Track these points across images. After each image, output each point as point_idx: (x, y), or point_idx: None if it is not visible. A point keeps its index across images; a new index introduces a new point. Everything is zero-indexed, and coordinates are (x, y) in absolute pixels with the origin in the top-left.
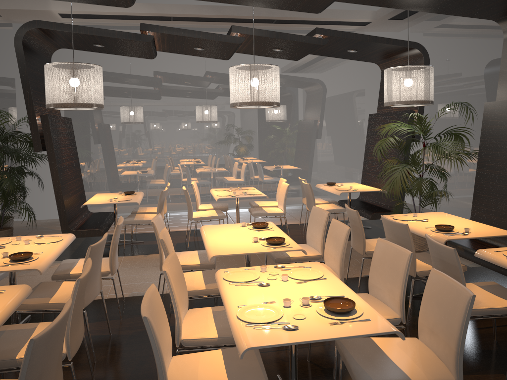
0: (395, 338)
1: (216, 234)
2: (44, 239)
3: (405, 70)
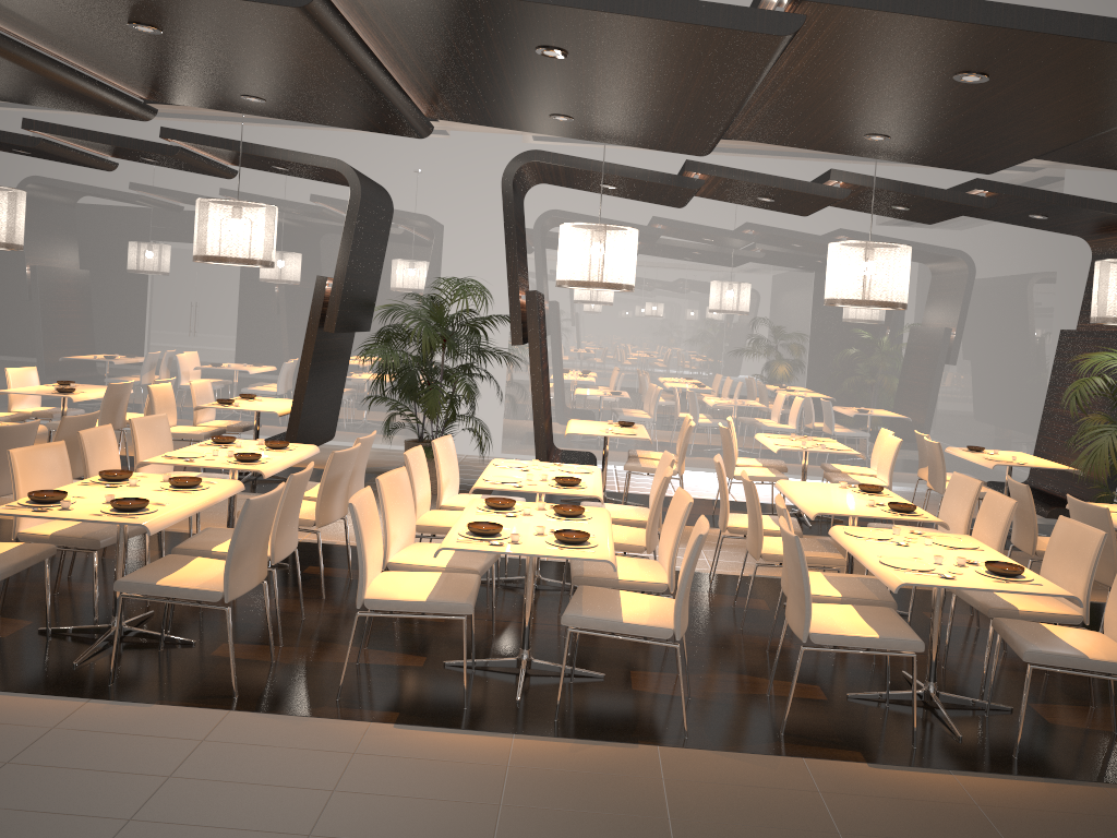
0: (1072, 628)
1: (806, 491)
2: (568, 468)
3: None
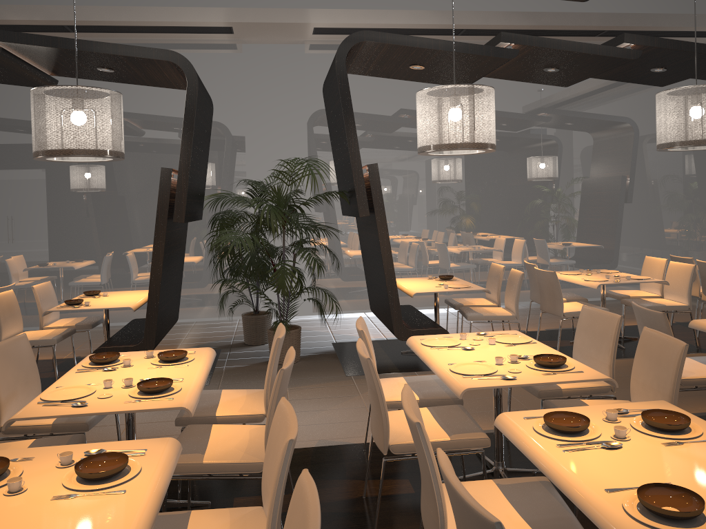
0: None
1: None
2: (499, 337)
3: None
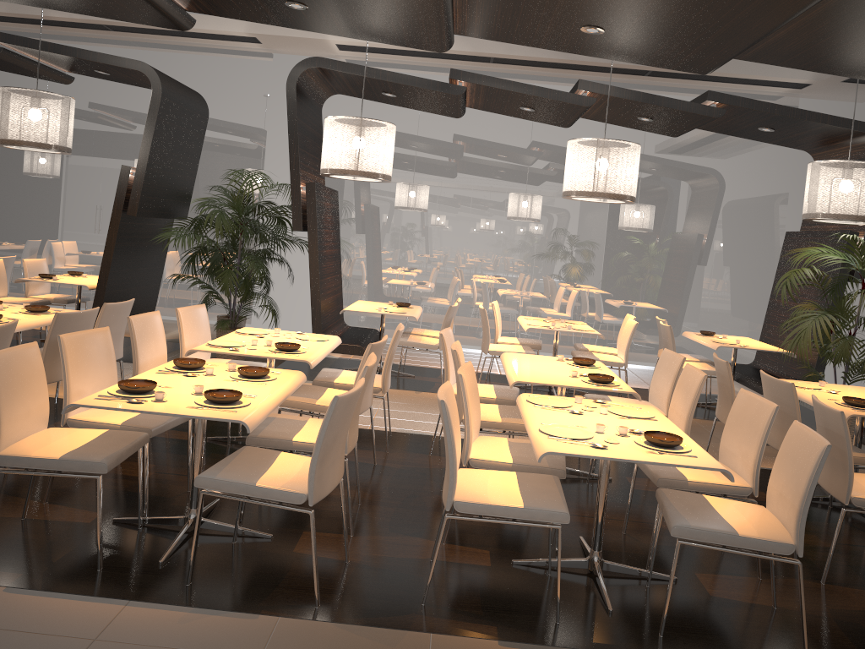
0: (735, 500)
1: (521, 362)
2: (306, 336)
3: (841, 167)
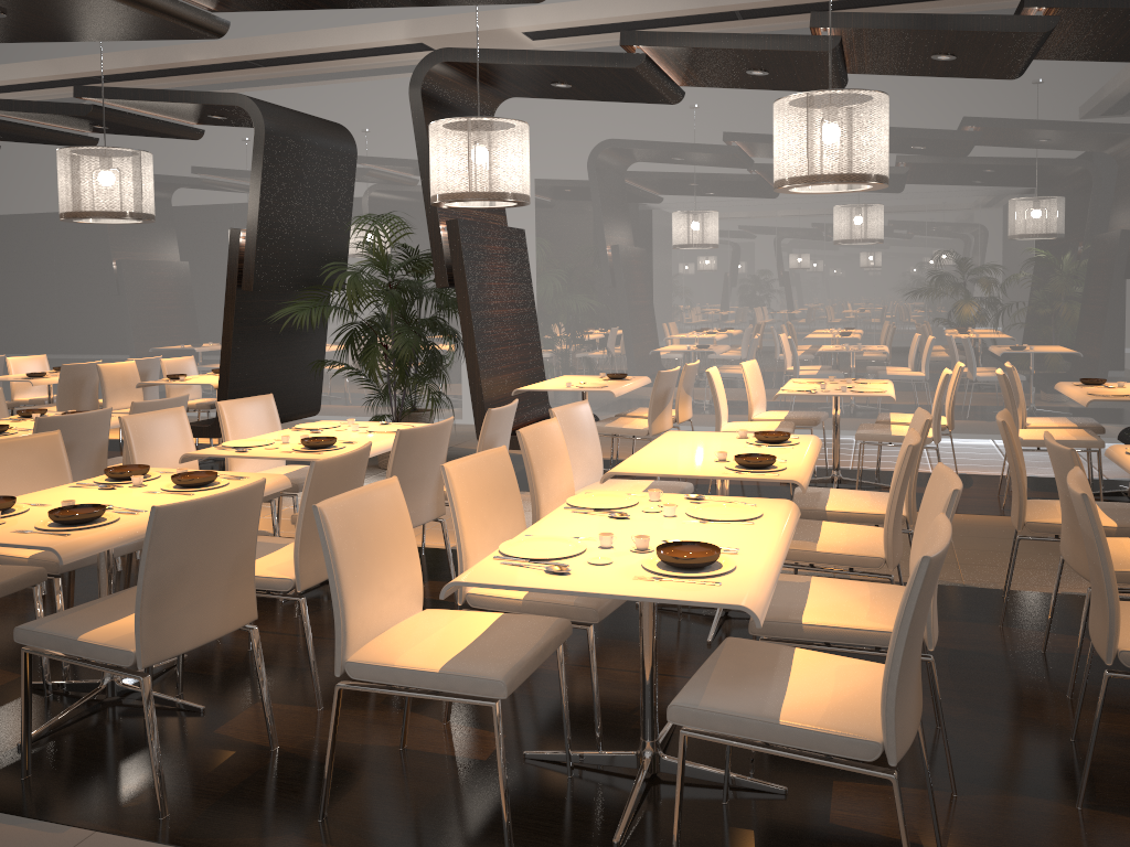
0: (850, 658)
1: (667, 444)
2: (386, 427)
3: None
